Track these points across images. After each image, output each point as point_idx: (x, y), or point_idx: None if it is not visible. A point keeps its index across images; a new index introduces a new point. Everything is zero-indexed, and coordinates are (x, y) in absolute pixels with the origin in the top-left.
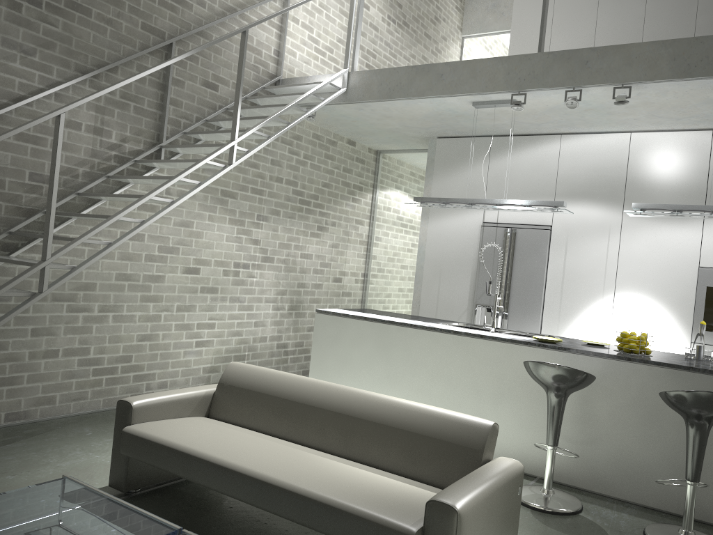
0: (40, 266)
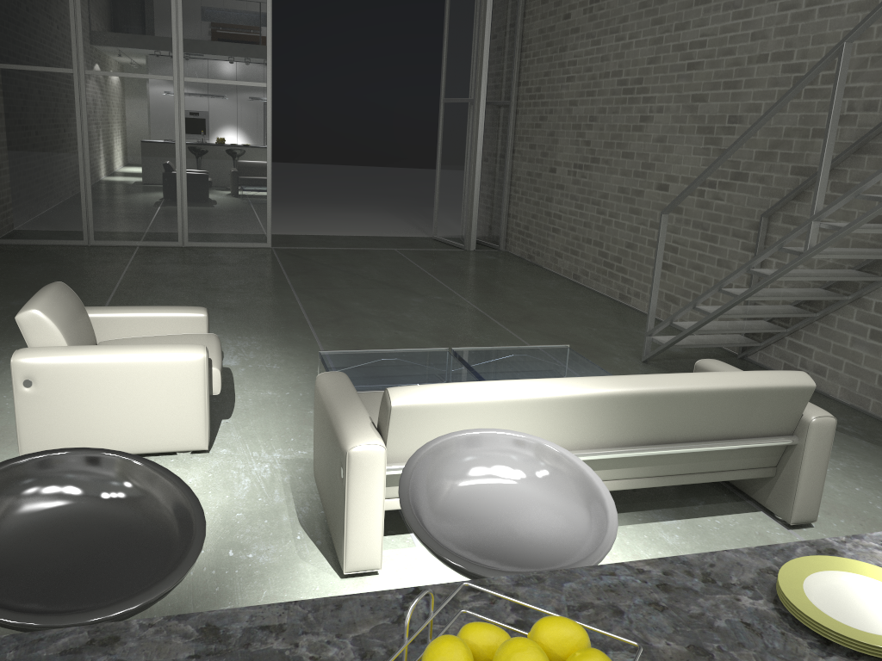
0: (803, 223)
